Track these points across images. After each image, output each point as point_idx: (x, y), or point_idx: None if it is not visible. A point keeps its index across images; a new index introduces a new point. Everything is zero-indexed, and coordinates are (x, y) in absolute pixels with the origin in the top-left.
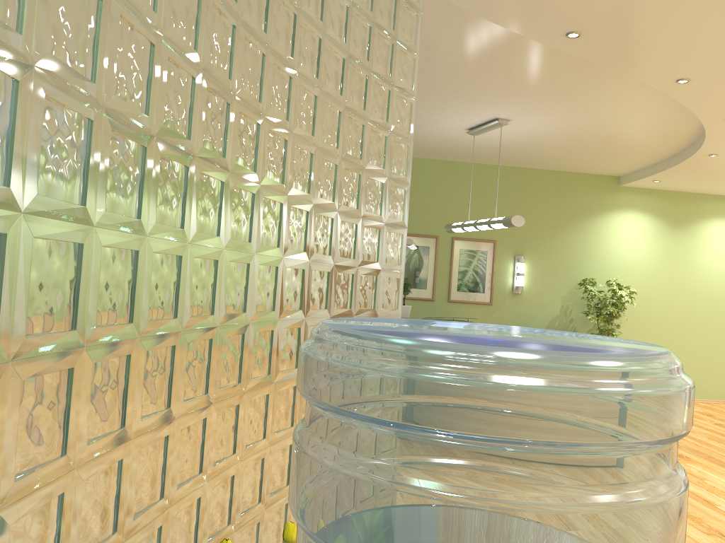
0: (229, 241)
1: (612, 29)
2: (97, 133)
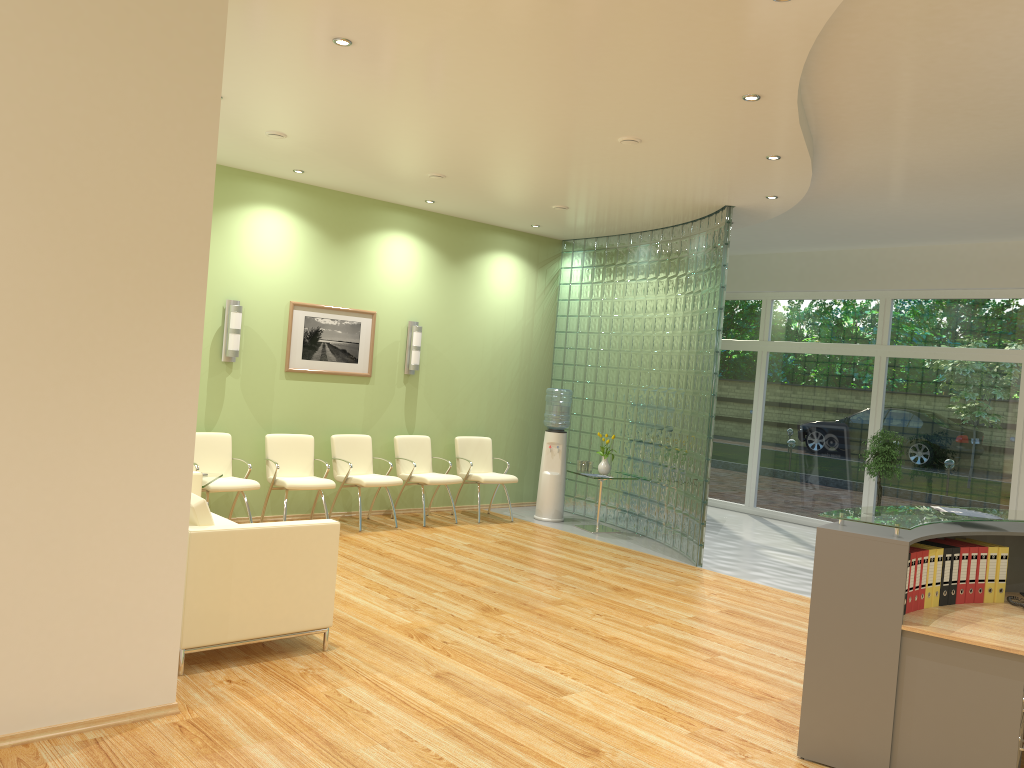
0: (659, 387)
1: (738, 153)
2: (627, 372)
